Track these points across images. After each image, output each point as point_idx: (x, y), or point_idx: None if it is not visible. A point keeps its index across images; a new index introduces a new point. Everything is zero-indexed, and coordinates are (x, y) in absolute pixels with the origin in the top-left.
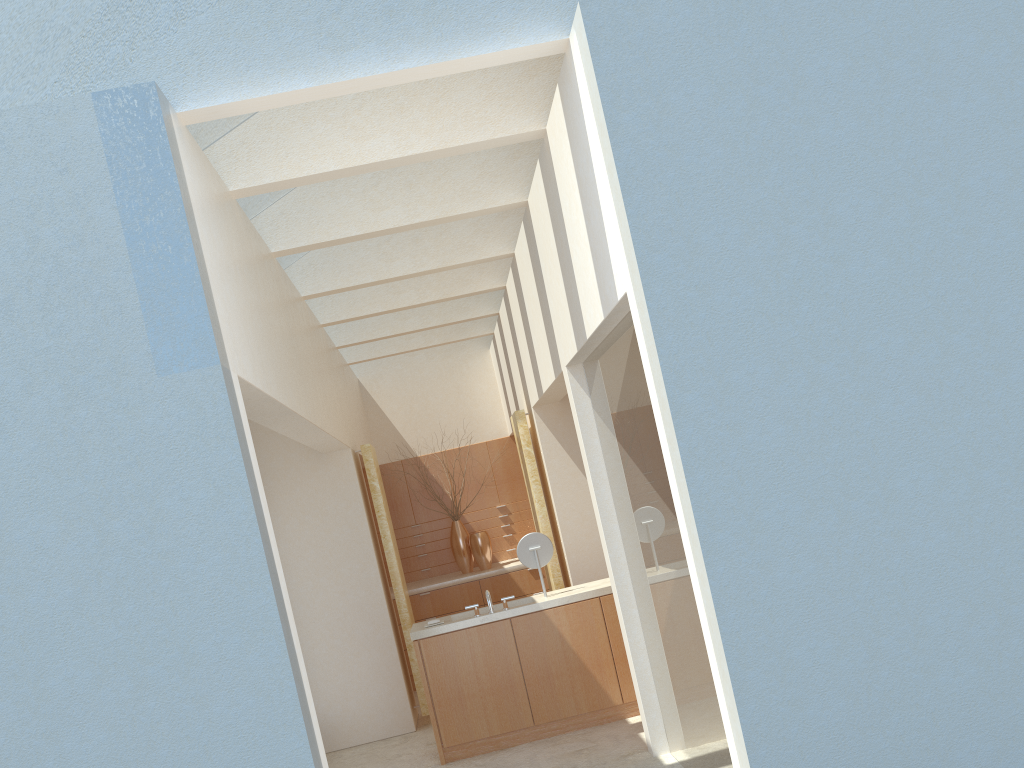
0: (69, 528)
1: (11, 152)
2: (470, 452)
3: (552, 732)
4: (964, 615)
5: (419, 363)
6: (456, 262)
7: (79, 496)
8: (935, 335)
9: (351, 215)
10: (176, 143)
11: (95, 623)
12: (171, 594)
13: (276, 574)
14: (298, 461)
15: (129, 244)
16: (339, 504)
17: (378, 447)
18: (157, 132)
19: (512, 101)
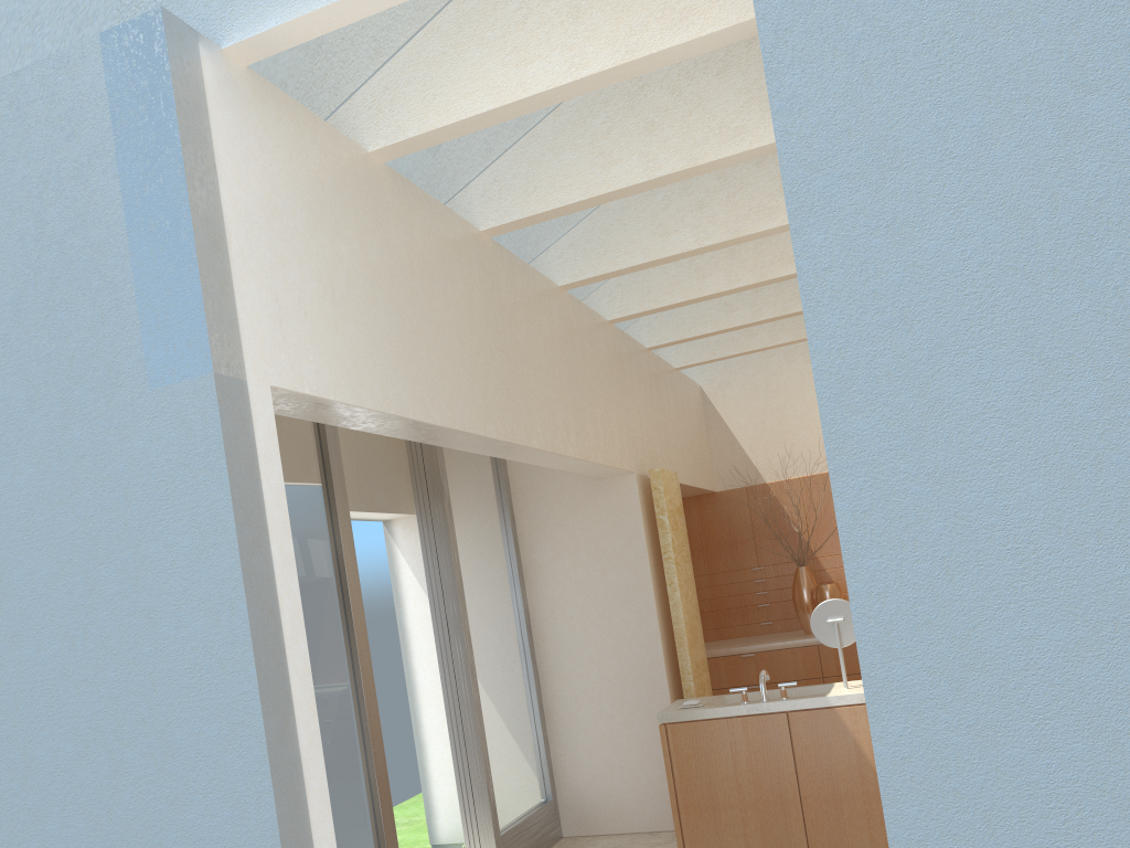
0: (60, 572)
1: (25, 120)
2: None
3: None
4: None
5: (776, 367)
6: (751, 231)
7: (70, 534)
8: None
9: (575, 175)
10: (200, 86)
11: (79, 689)
12: (151, 664)
13: (280, 651)
14: (574, 486)
15: (128, 221)
16: (617, 541)
17: (719, 470)
18: (161, 73)
19: None
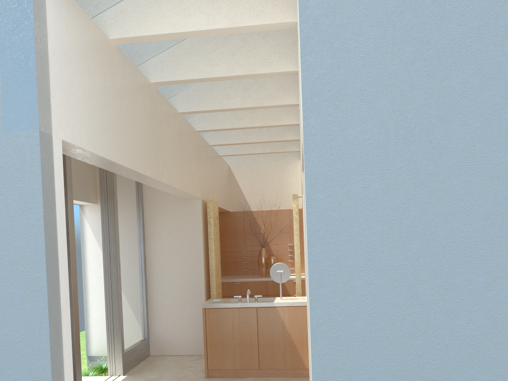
0: None
1: None
2: (279, 213)
3: (268, 375)
4: (487, 380)
5: (261, 161)
6: (265, 104)
7: None
8: (506, 182)
9: (197, 67)
10: None
11: None
12: None
13: (56, 260)
14: (173, 201)
15: (1, 51)
16: (189, 227)
17: (232, 202)
18: None
19: (279, 2)
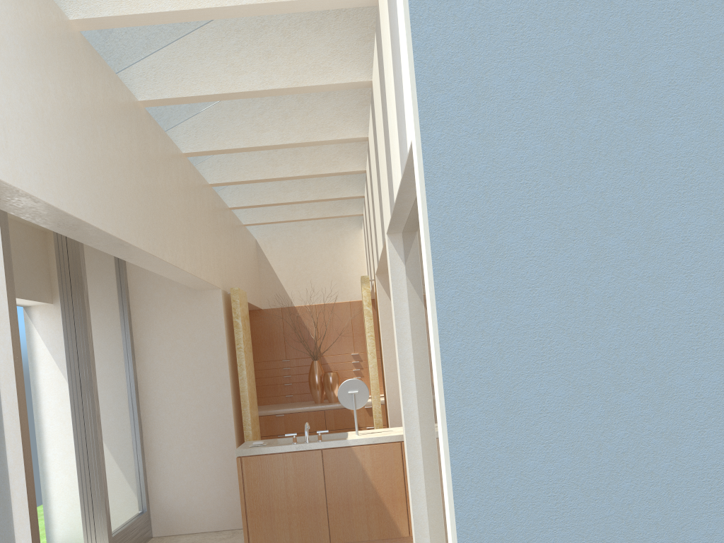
0: None
1: None
2: (336, 308)
3: None
4: None
5: (305, 233)
6: (317, 139)
7: None
8: None
9: (212, 76)
10: None
11: None
12: None
13: None
14: (177, 294)
15: None
16: (206, 334)
17: (264, 295)
18: None
19: None
